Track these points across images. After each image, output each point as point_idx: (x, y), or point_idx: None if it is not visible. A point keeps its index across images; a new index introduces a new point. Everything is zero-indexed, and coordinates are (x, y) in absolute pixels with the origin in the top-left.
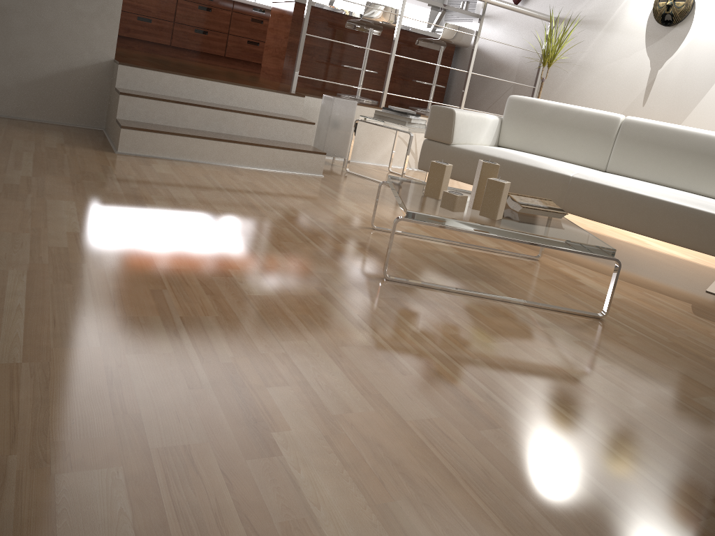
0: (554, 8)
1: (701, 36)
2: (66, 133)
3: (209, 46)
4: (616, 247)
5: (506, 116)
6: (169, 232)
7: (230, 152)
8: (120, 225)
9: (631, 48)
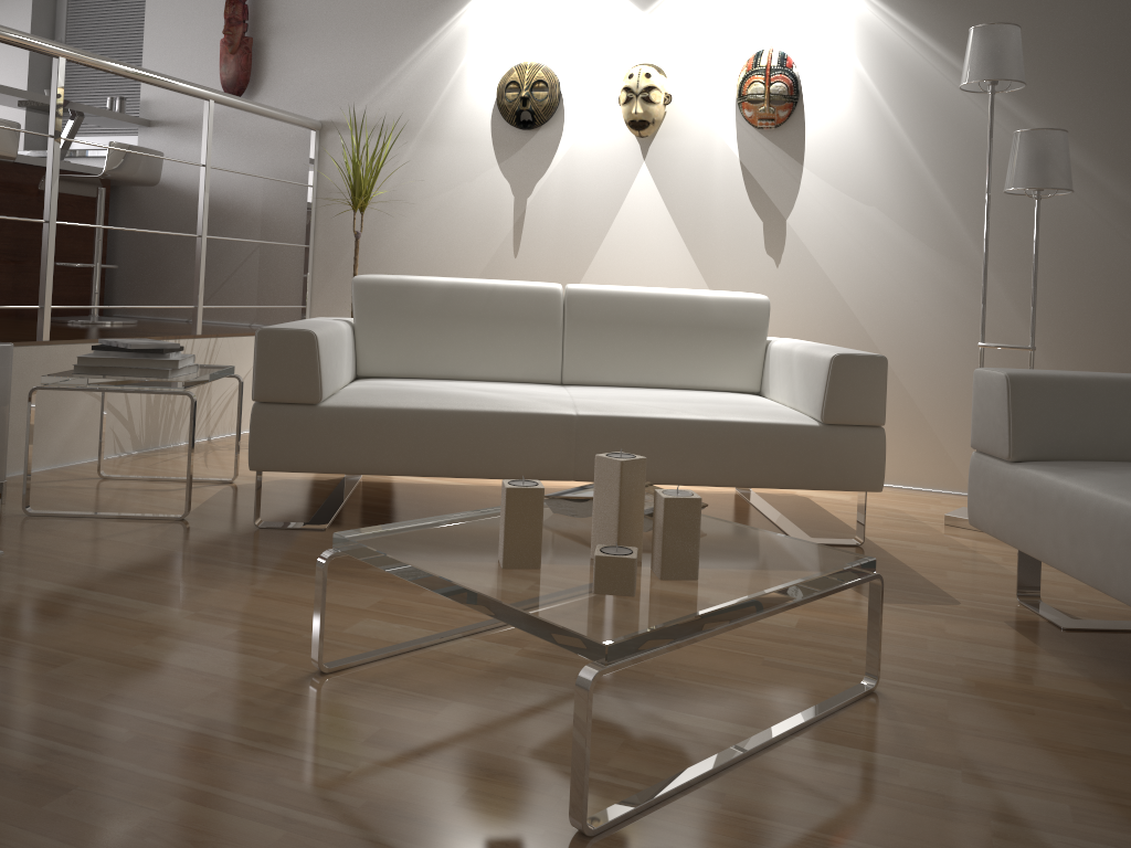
0: (314, 106)
1: (582, 143)
2: None
3: None
4: None
5: (361, 317)
6: None
7: None
8: None
9: (474, 166)
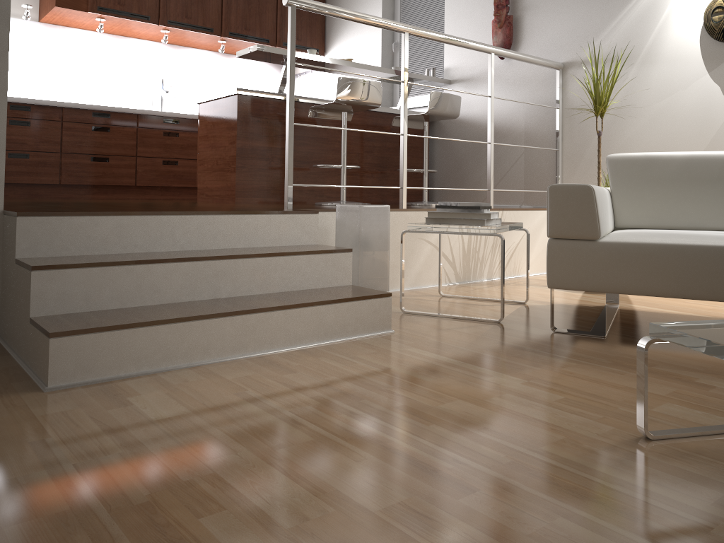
0: (556, 53)
1: None
2: None
3: (114, 176)
4: None
5: (616, 184)
6: None
7: (251, 331)
8: None
9: (686, 78)
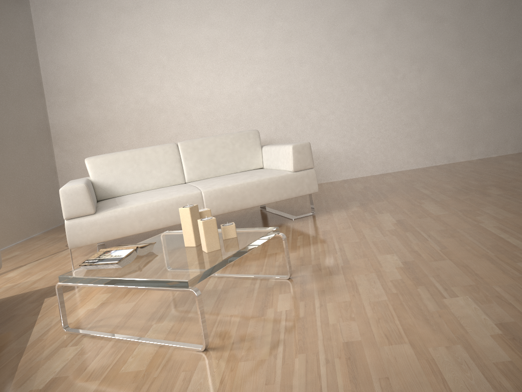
0: None
1: None
2: None
3: None
4: None
5: None
6: (453, 290)
7: None
8: (500, 290)
9: None
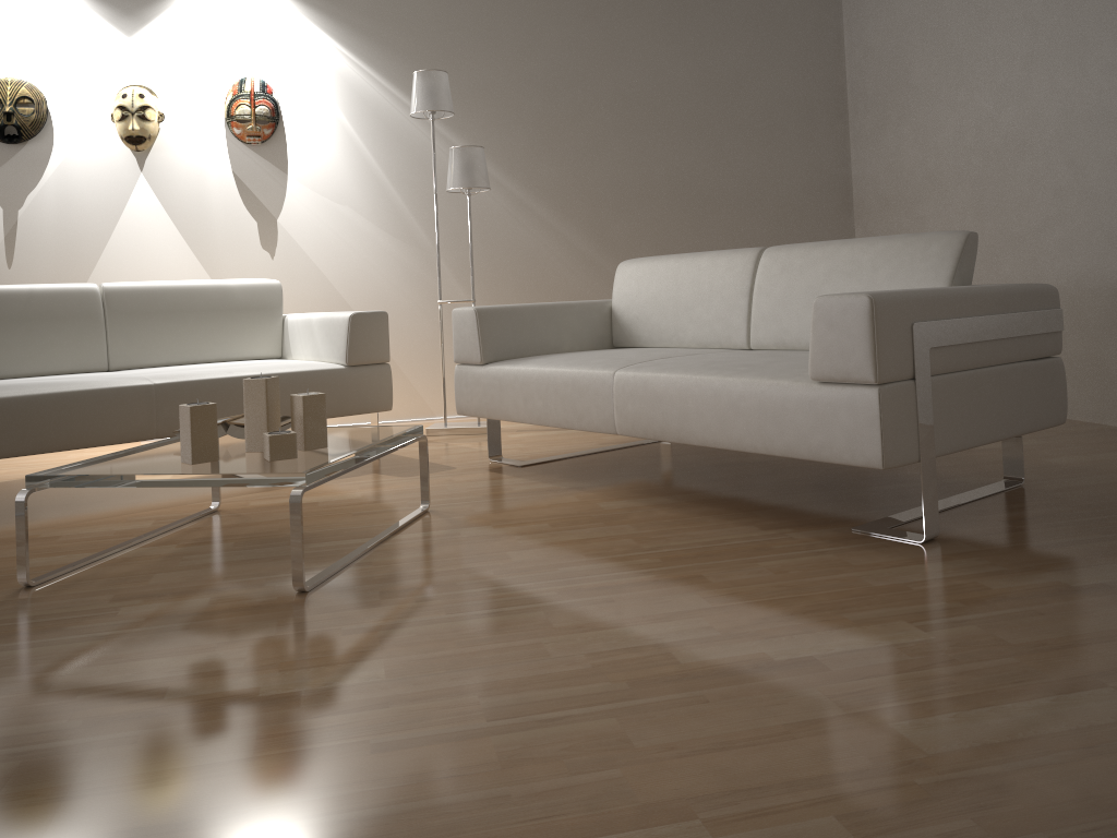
0: None
1: (76, 156)
2: None
3: None
4: None
5: None
6: None
7: None
8: None
9: None
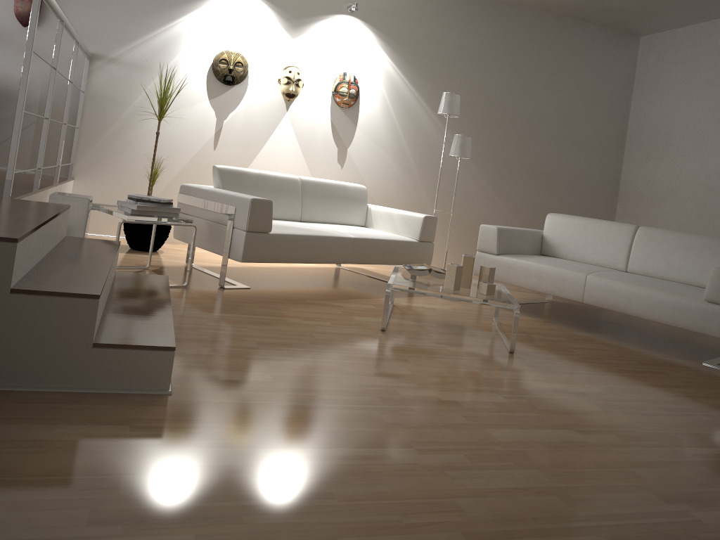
0: (87, 42)
1: (257, 97)
2: (1, 420)
3: None
4: (315, 274)
5: (225, 187)
6: (518, 399)
7: None
8: (528, 414)
9: (194, 99)
